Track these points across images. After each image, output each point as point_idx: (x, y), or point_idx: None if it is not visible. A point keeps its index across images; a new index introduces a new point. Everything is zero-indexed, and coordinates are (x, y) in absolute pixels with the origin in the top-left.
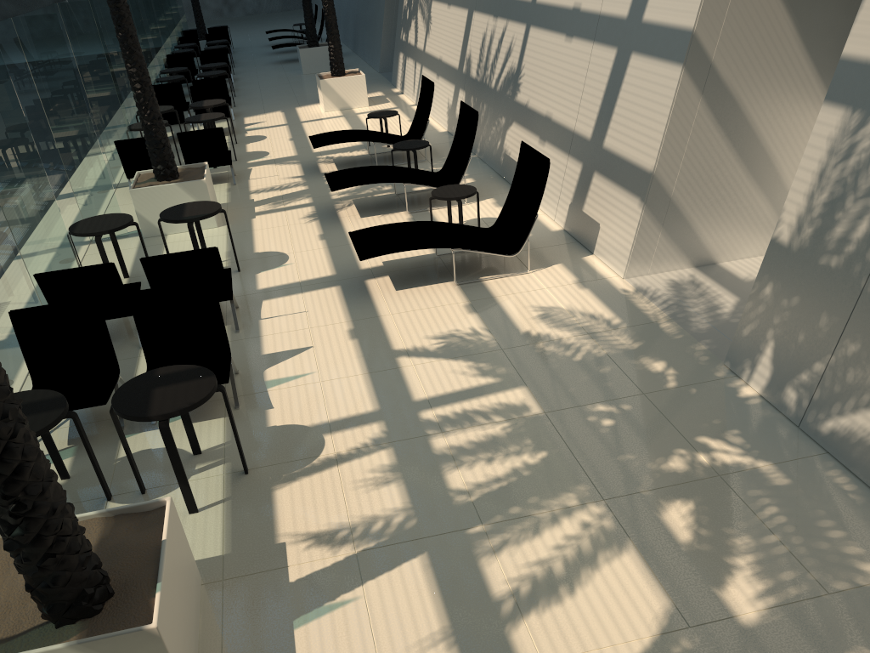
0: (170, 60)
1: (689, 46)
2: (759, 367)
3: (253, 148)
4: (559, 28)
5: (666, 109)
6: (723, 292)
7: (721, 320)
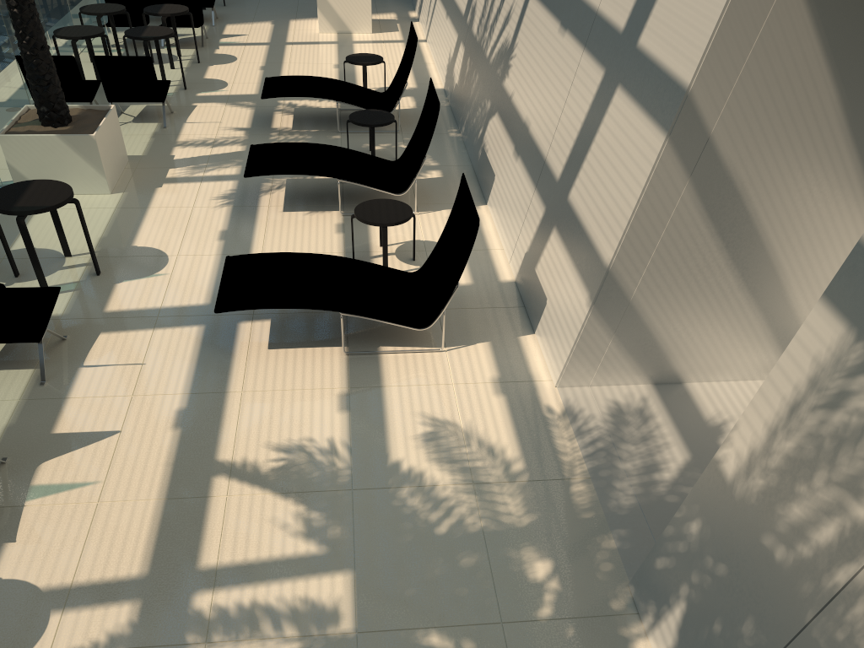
0: None
1: (680, 110)
2: (664, 625)
3: (214, 73)
4: (556, 11)
5: (638, 188)
6: (673, 440)
7: (654, 495)
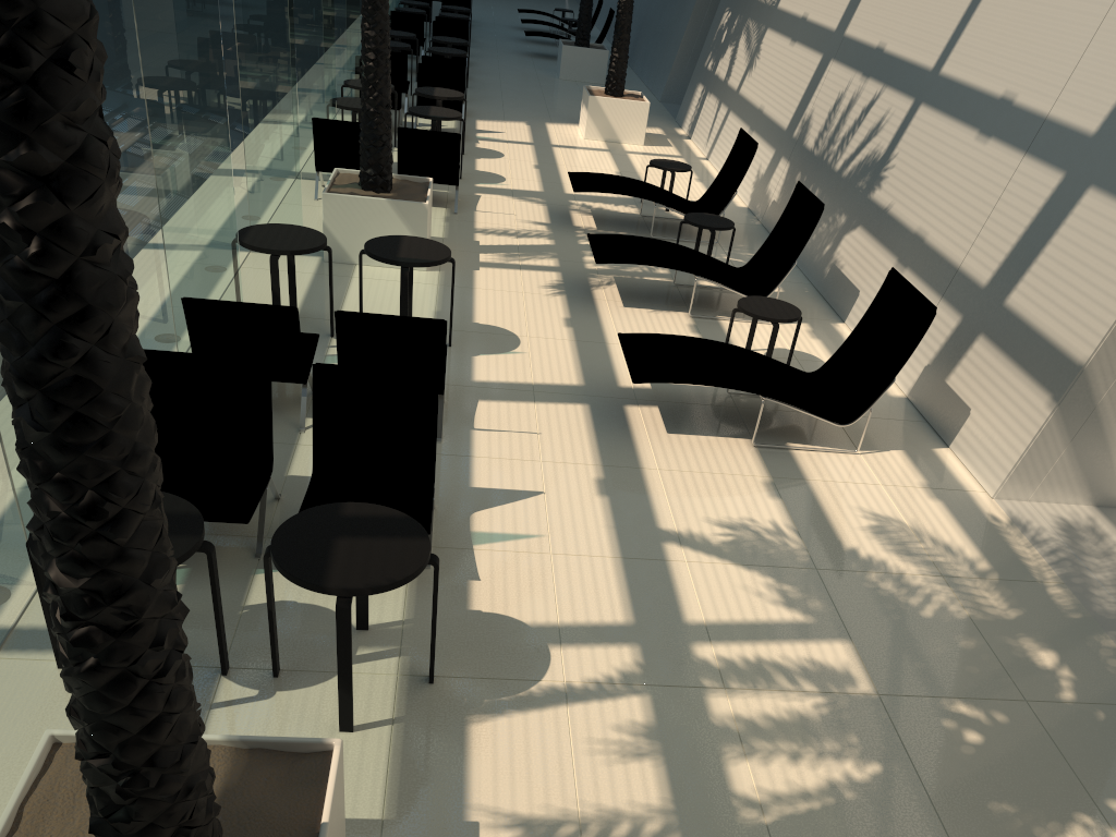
0: (394, 19)
1: None
2: None
3: (485, 166)
4: (970, 119)
5: None
6: None
7: None
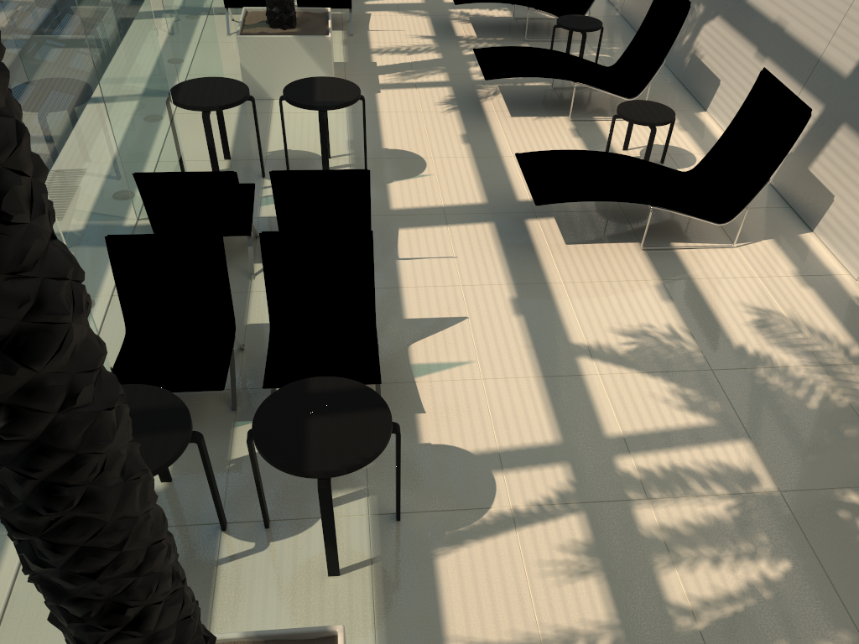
0: None
1: None
2: None
3: None
4: None
5: None
6: None
7: None
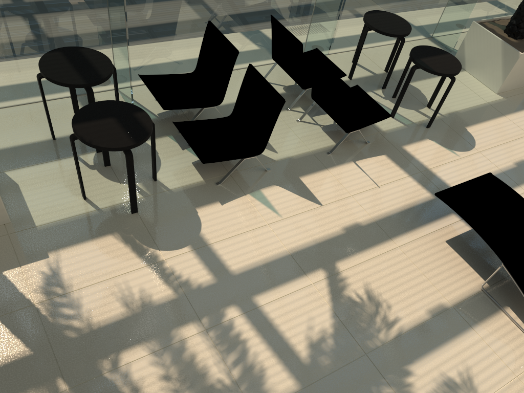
0: None
1: None
2: None
3: None
4: None
5: None
6: None
7: None
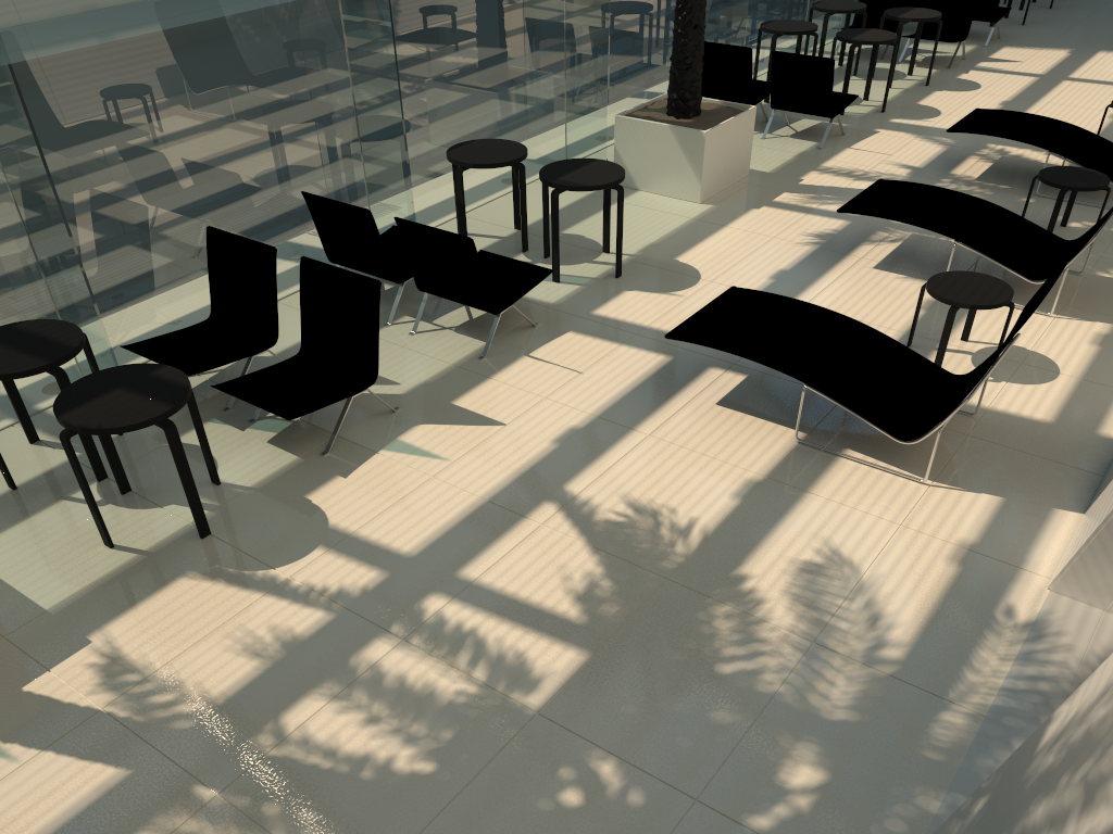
0: None
1: None
2: None
3: (933, 100)
4: None
5: None
6: None
7: None
